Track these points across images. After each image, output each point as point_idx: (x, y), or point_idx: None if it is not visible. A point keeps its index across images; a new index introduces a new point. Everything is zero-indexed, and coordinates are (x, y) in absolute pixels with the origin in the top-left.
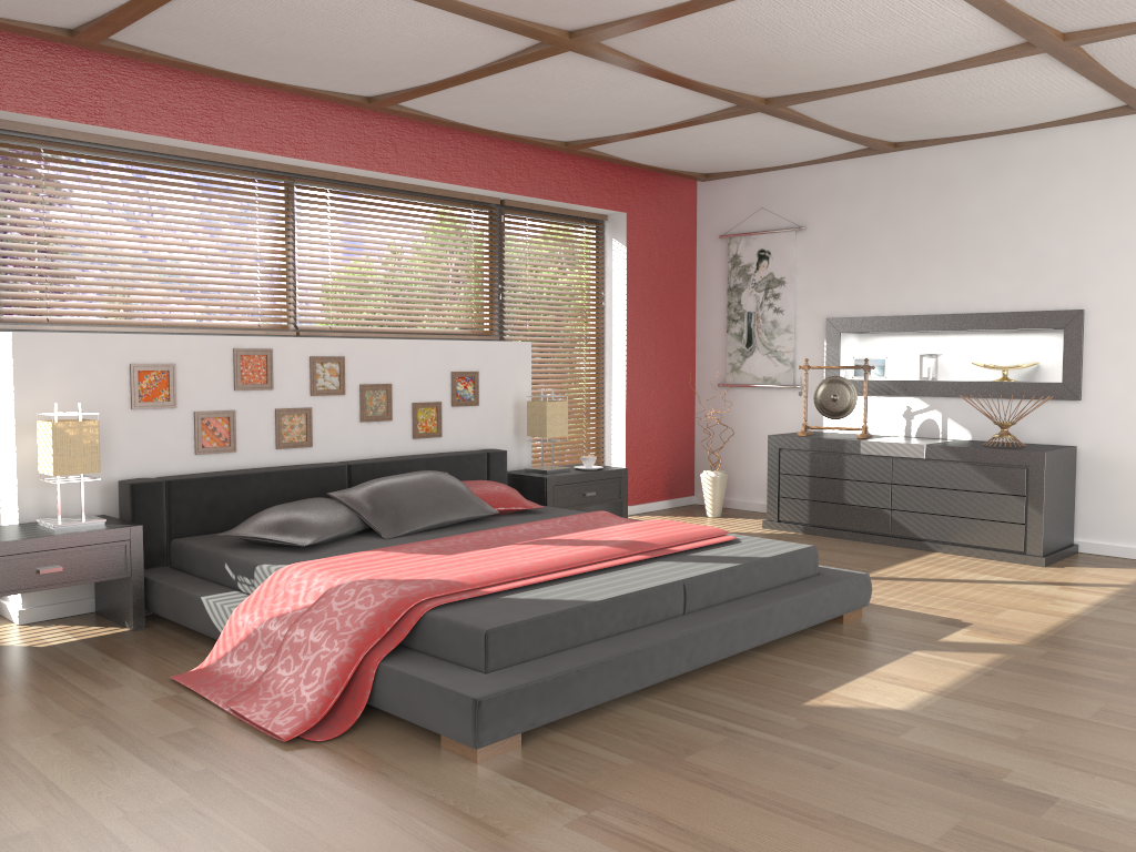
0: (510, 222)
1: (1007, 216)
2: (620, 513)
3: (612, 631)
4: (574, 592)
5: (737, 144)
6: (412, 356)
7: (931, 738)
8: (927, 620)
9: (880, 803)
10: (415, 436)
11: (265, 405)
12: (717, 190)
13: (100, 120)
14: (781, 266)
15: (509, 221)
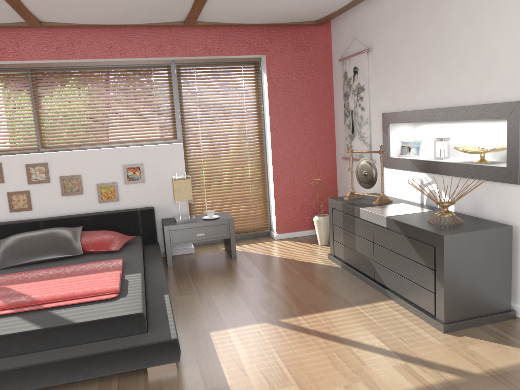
0: (182, 72)
1: (472, 21)
2: (230, 244)
3: None
4: None
5: (259, 3)
6: (94, 159)
7: None
8: (207, 385)
9: None
10: (100, 201)
11: (1, 191)
12: (338, 29)
13: None
14: (362, 78)
15: (182, 72)
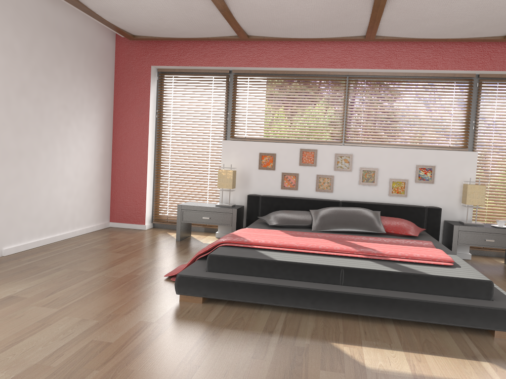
0: (484, 86)
1: None
2: None
3: (284, 277)
4: (282, 256)
5: None
6: (391, 156)
7: (333, 378)
8: None
9: (223, 373)
10: (389, 194)
11: (312, 172)
12: None
13: (261, 65)
14: None
15: (483, 85)
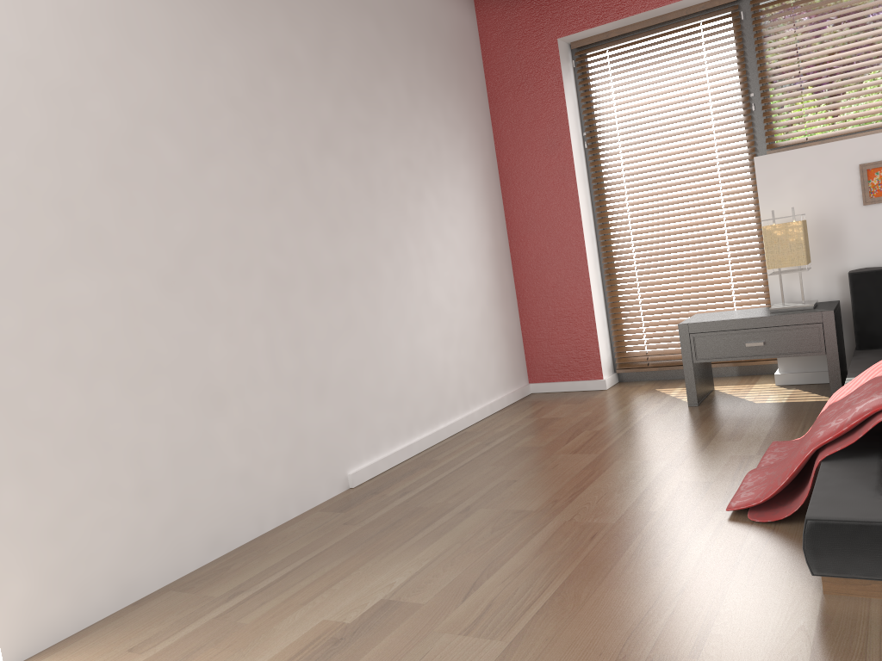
0: None
1: None
2: None
3: None
4: None
5: None
6: None
7: None
8: None
9: None
10: None
11: None
12: None
13: None
14: None
15: None
